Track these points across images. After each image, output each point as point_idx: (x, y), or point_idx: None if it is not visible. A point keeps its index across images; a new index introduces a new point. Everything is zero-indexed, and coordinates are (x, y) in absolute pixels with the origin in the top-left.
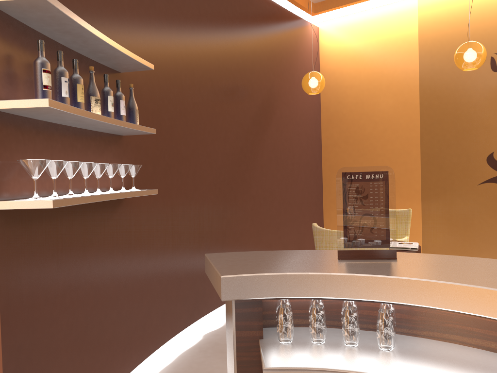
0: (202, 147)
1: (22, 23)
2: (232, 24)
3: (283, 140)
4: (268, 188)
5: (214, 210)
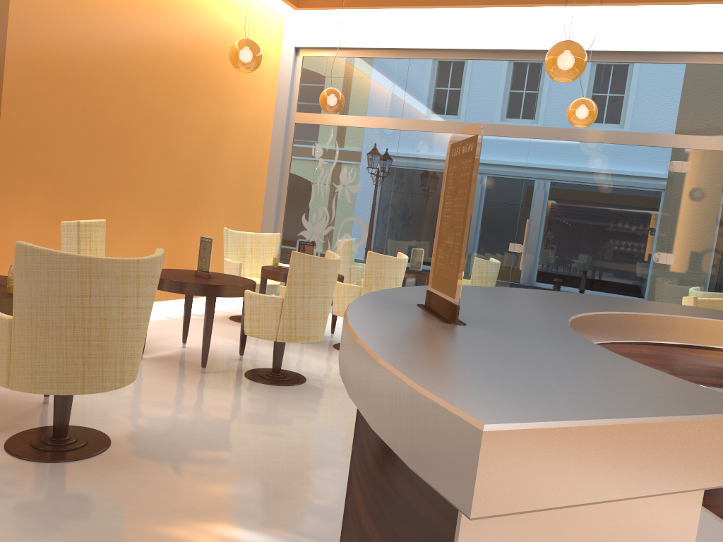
0: None
1: None
2: None
3: None
4: None
5: None
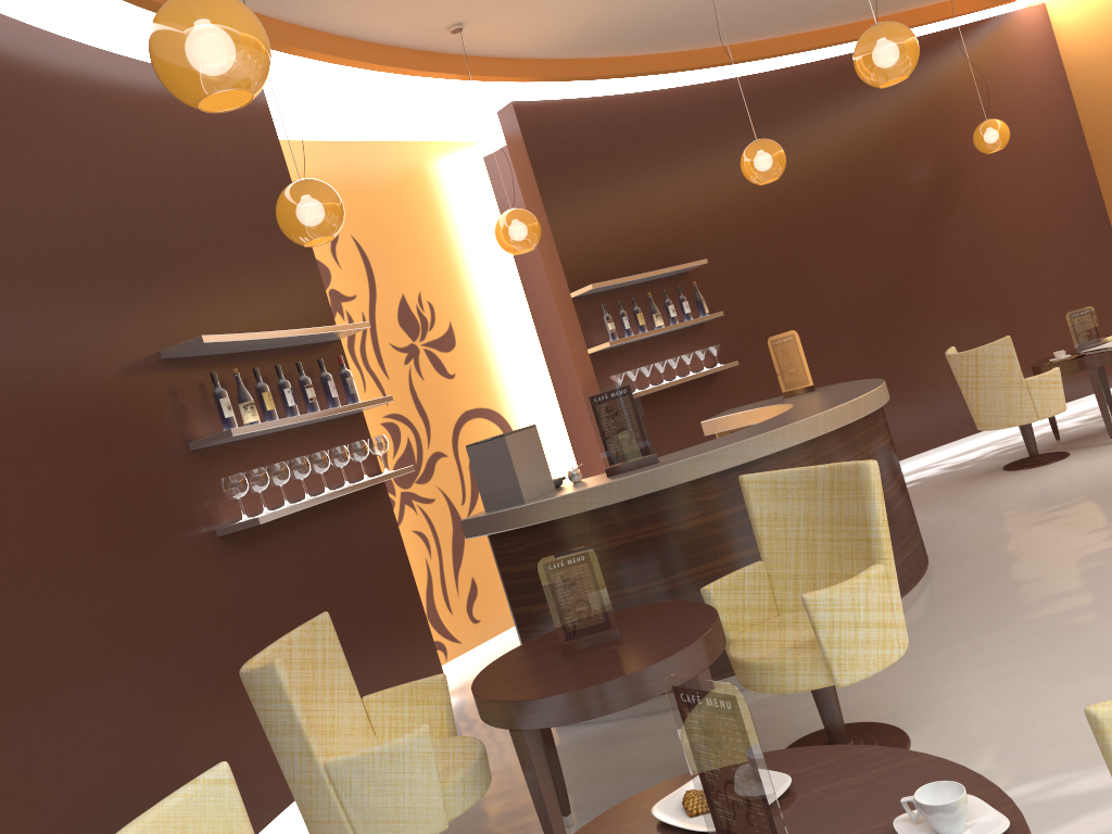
0: (822, 290)
1: (594, 293)
2: (841, 121)
3: (991, 220)
4: (971, 299)
5: (862, 353)
